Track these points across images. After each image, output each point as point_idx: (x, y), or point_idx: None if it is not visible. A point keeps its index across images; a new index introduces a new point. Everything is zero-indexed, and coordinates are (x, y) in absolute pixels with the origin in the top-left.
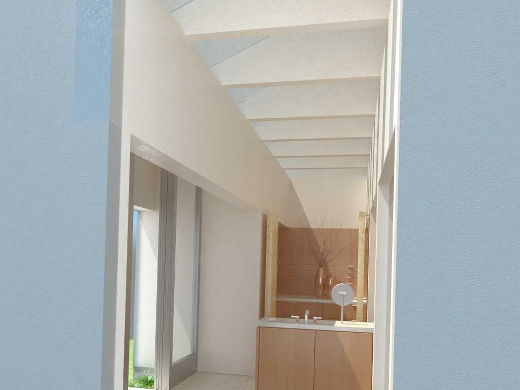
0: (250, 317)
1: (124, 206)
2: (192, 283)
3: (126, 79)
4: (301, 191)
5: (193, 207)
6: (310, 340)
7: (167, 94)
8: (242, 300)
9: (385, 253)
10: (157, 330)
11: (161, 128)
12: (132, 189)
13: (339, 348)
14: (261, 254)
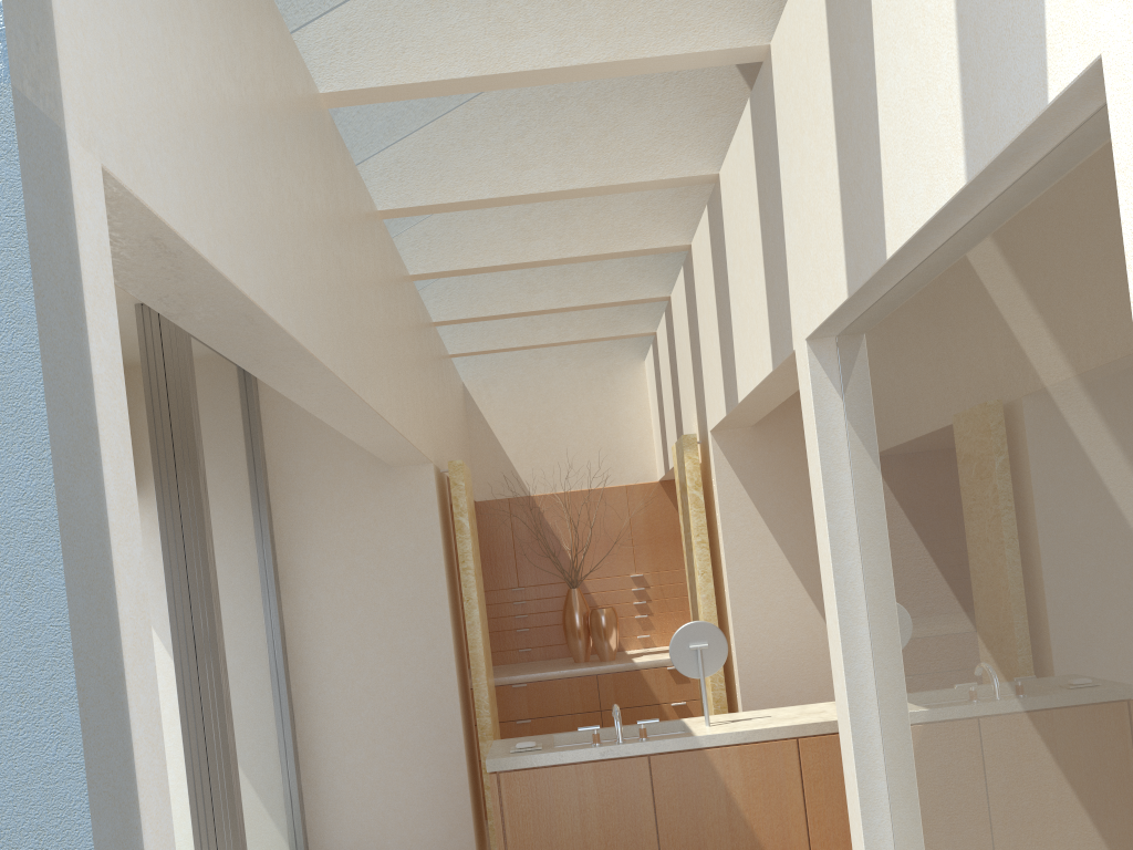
0: (441, 744)
1: (119, 452)
2: (272, 679)
3: None
4: (494, 410)
5: (246, 472)
6: (640, 786)
7: (196, 61)
8: (416, 703)
9: (850, 523)
10: (197, 834)
11: (194, 174)
12: None
13: (719, 791)
14: (447, 574)
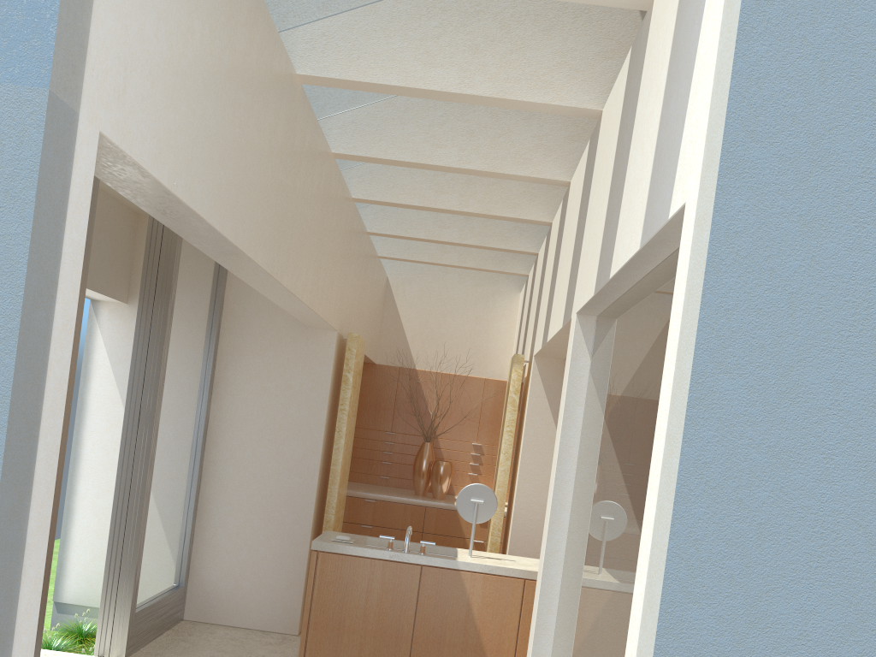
0: (296, 525)
1: (69, 297)
2: (191, 452)
3: (100, 3)
4: (405, 302)
5: (207, 307)
6: (411, 584)
7: (190, 62)
8: (285, 493)
9: (575, 442)
10: (111, 542)
11: (169, 134)
12: (87, 257)
13: (463, 601)
14: (328, 410)
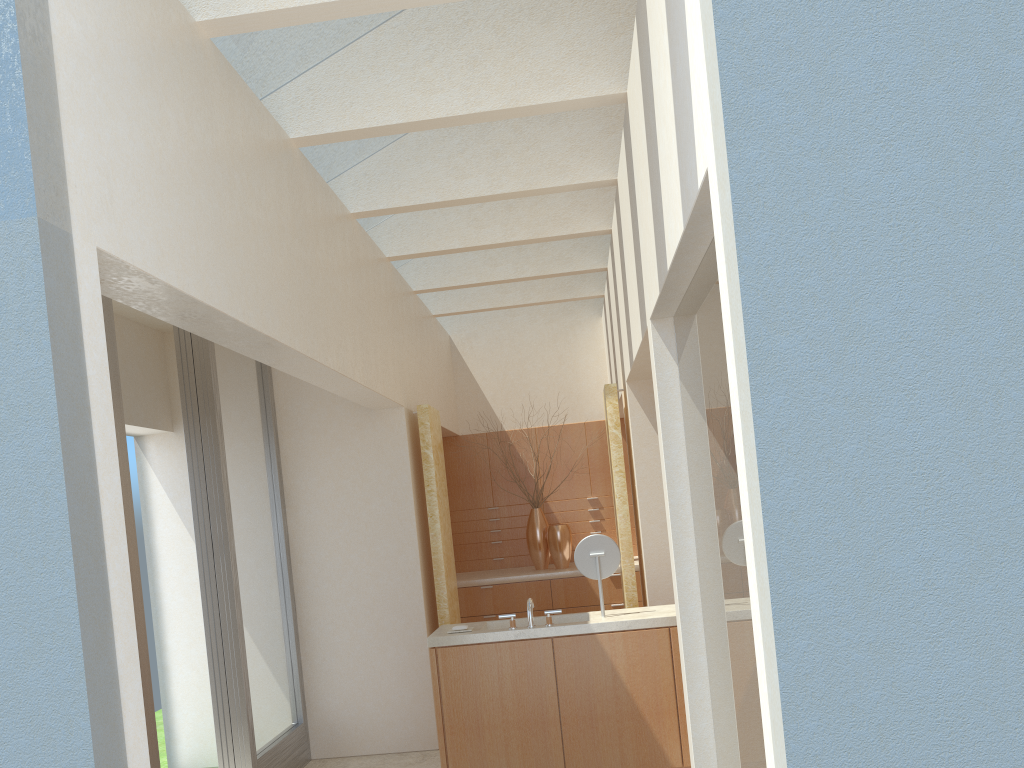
0: (409, 629)
1: (105, 420)
2: (277, 575)
3: (67, 118)
4: (475, 359)
5: (258, 414)
6: (545, 661)
7: (173, 155)
8: (389, 596)
9: (682, 460)
10: (214, 688)
11: (168, 233)
12: (118, 387)
13: (607, 667)
14: (415, 495)
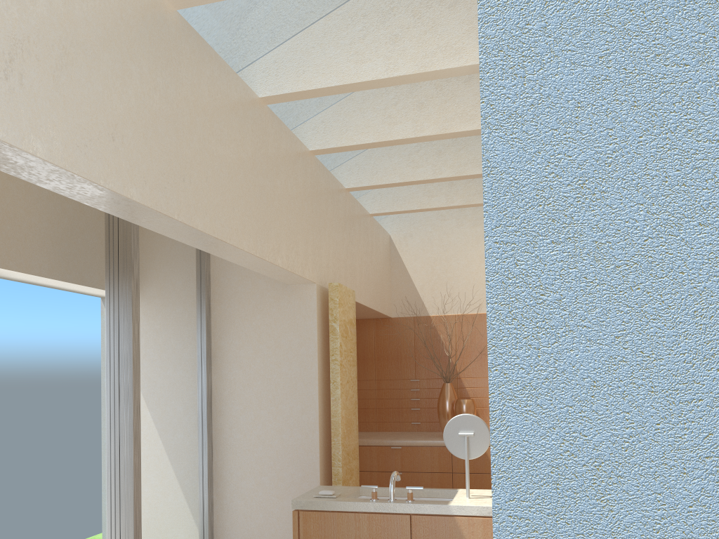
0: (304, 482)
1: None
2: (195, 423)
3: None
4: (409, 255)
5: (190, 283)
6: (402, 538)
7: None
8: (290, 451)
9: None
10: (109, 522)
11: None
12: None
13: None
14: (320, 363)
